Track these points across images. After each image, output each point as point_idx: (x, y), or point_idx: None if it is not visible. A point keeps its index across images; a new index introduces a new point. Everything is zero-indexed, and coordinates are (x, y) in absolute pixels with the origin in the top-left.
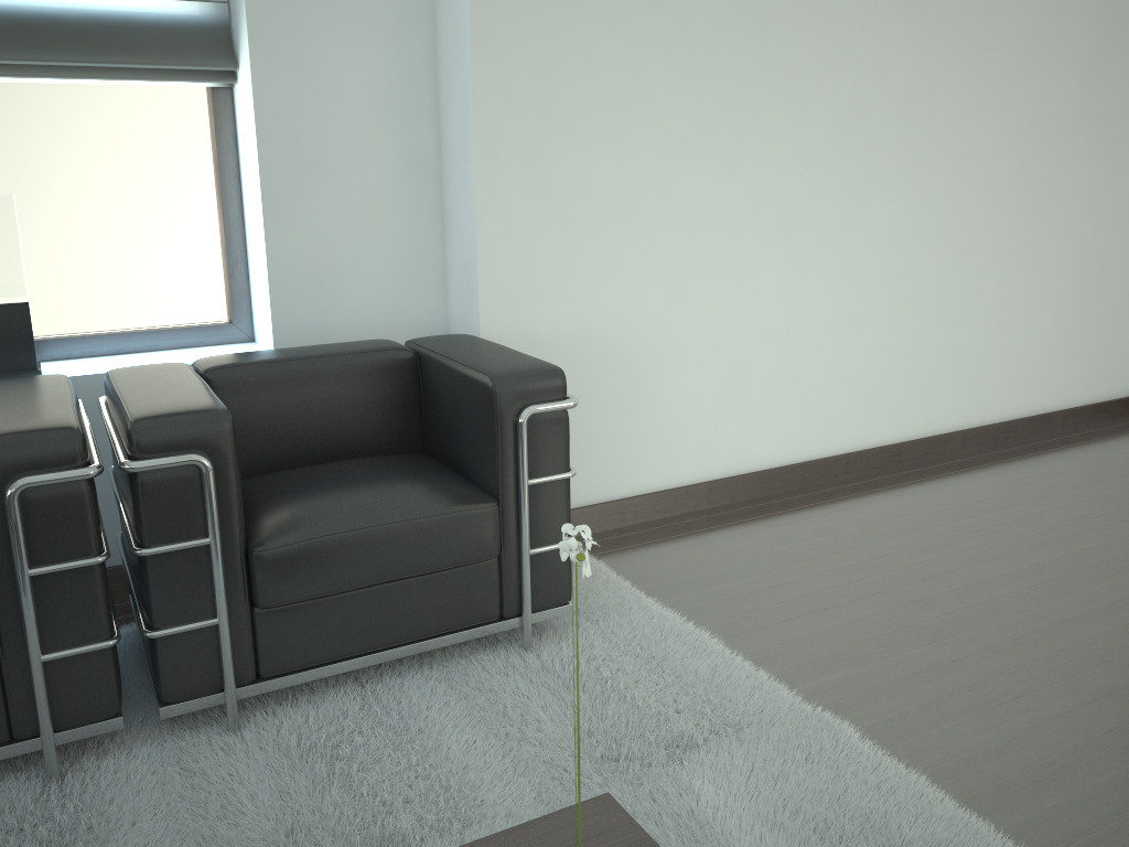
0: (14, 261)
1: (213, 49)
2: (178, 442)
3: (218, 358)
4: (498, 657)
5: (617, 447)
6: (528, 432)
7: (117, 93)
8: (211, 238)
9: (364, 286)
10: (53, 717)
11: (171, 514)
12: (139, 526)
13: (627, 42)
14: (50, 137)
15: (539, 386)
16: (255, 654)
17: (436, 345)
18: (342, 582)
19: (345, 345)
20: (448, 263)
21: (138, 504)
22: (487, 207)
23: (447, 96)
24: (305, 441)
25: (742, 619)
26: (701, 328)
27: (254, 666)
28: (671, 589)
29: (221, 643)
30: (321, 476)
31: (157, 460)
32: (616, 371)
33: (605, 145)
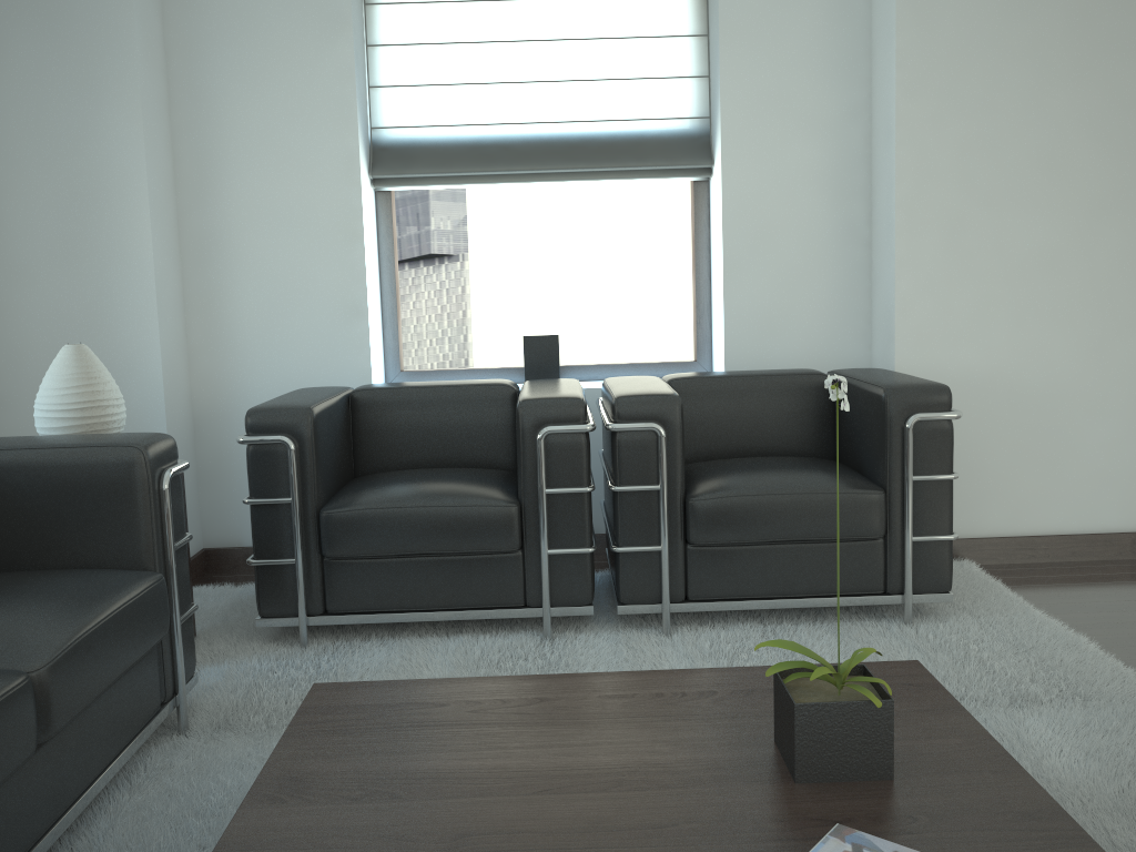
0: (552, 306)
1: (696, 152)
2: (643, 414)
3: (679, 374)
4: (881, 627)
5: (1029, 485)
6: (914, 436)
7: (627, 189)
8: (685, 295)
9: (799, 331)
10: (550, 595)
11: (635, 464)
12: (614, 471)
13: (1046, 118)
14: (581, 222)
15: (925, 398)
16: (685, 580)
17: (849, 372)
18: (752, 534)
19: (776, 370)
20: (872, 314)
21: (615, 455)
22: (905, 264)
23: (877, 175)
24: (739, 441)
25: (1130, 637)
26: (1125, 379)
27: (683, 589)
28: (1064, 609)
29: (661, 565)
30: (745, 461)
31: (629, 424)
32: (1029, 413)
33: (1022, 208)
